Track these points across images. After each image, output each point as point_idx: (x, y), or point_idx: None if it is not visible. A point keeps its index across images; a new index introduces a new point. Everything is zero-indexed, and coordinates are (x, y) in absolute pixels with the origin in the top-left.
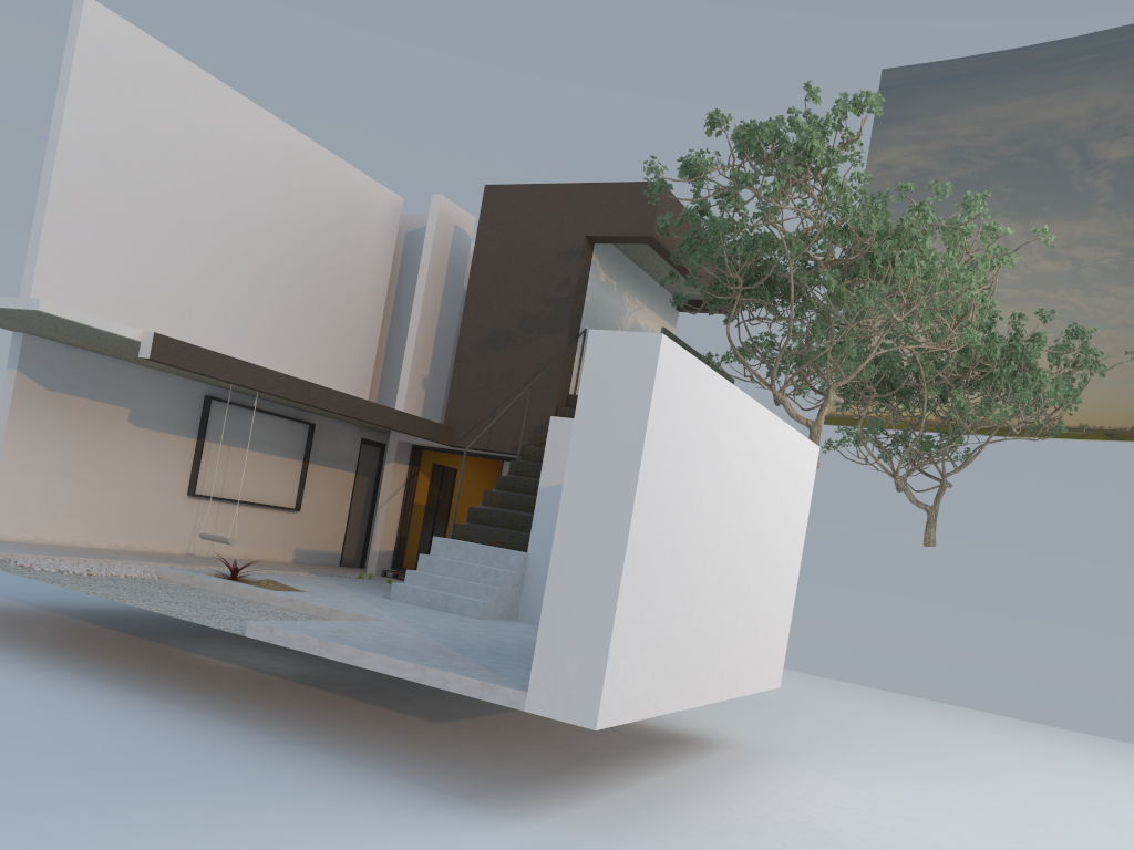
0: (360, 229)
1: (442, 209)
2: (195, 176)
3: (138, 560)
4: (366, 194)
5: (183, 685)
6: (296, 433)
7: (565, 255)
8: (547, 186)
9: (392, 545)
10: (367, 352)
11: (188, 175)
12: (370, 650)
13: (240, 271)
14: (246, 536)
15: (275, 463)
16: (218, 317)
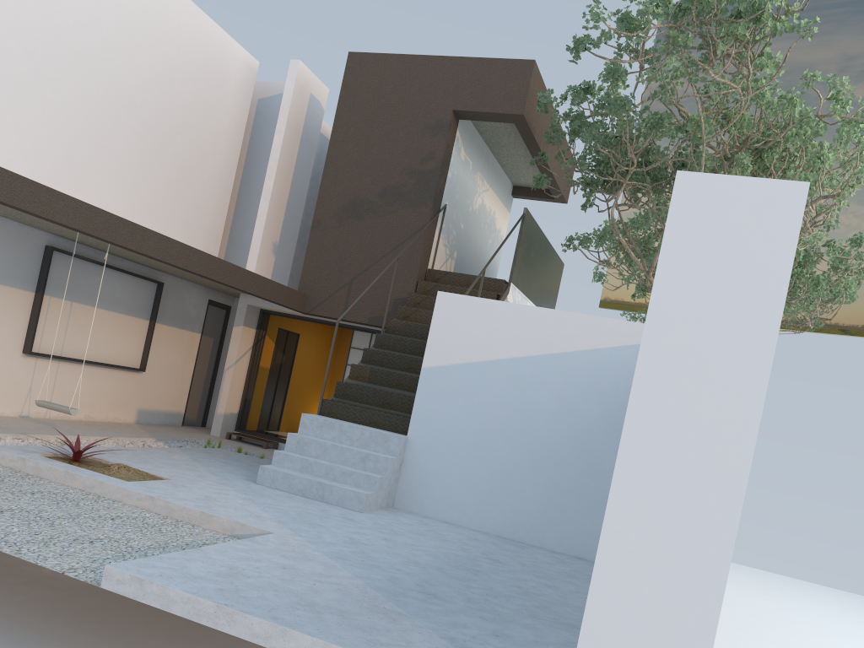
0: (216, 87)
1: (300, 76)
2: None
3: None
4: (223, 51)
5: (7, 621)
6: (143, 291)
7: (431, 128)
8: (414, 57)
9: (237, 407)
10: (217, 214)
11: None
12: (294, 625)
13: (90, 113)
14: (87, 396)
15: (120, 321)
16: (63, 160)
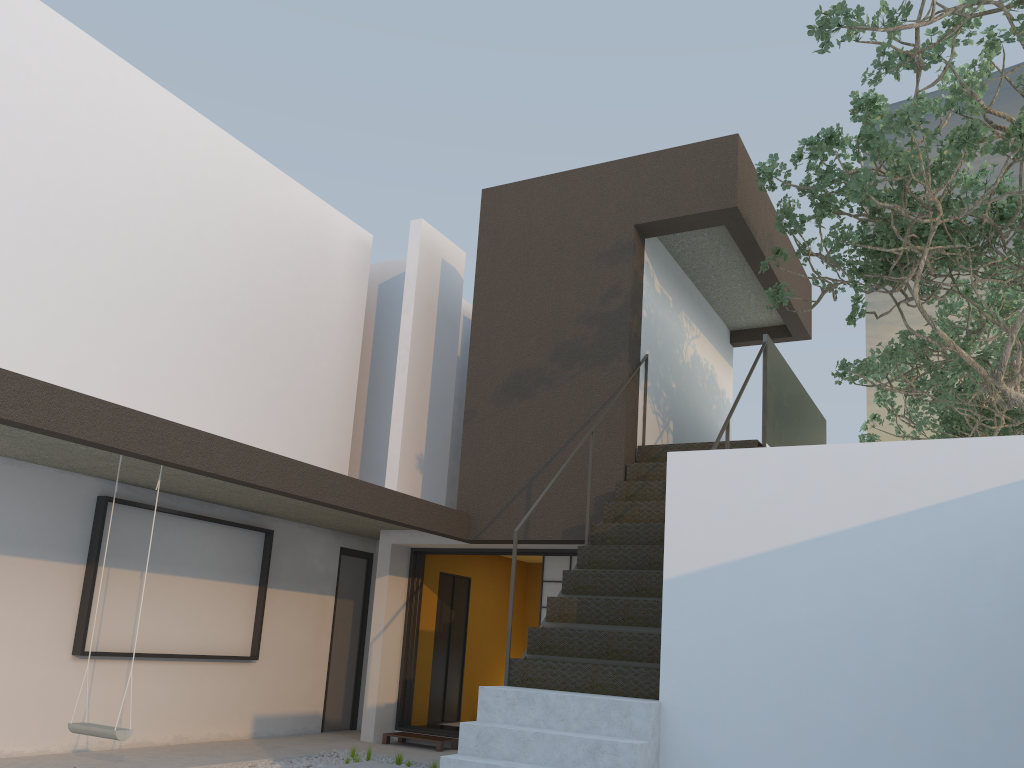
0: (320, 269)
1: (425, 238)
2: (69, 173)
3: None
4: (324, 225)
5: None
6: (246, 545)
7: (608, 254)
8: (570, 173)
9: (394, 694)
10: (339, 430)
11: (58, 170)
12: None
13: (149, 314)
14: (176, 707)
15: (216, 591)
16: (116, 378)
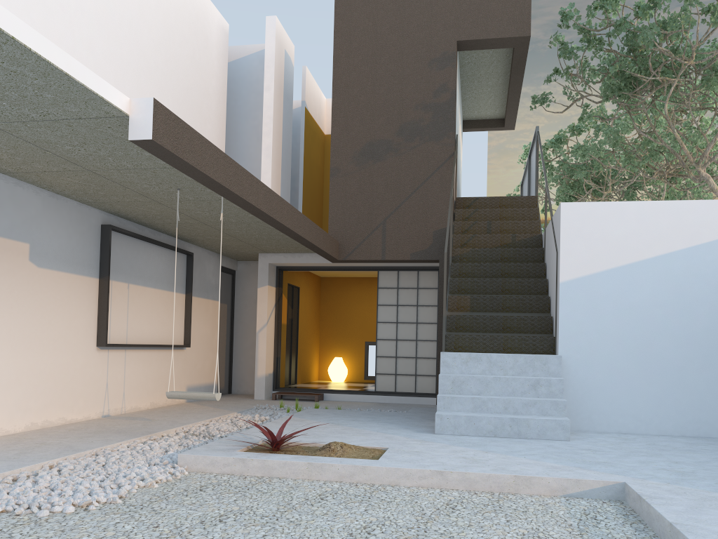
0: (204, 49)
1: (277, 31)
2: None
3: (100, 443)
4: (205, 12)
5: None
6: (178, 264)
7: (438, 61)
8: None
9: (272, 367)
10: None
11: None
12: None
13: (118, 77)
14: (150, 383)
15: (165, 298)
16: None
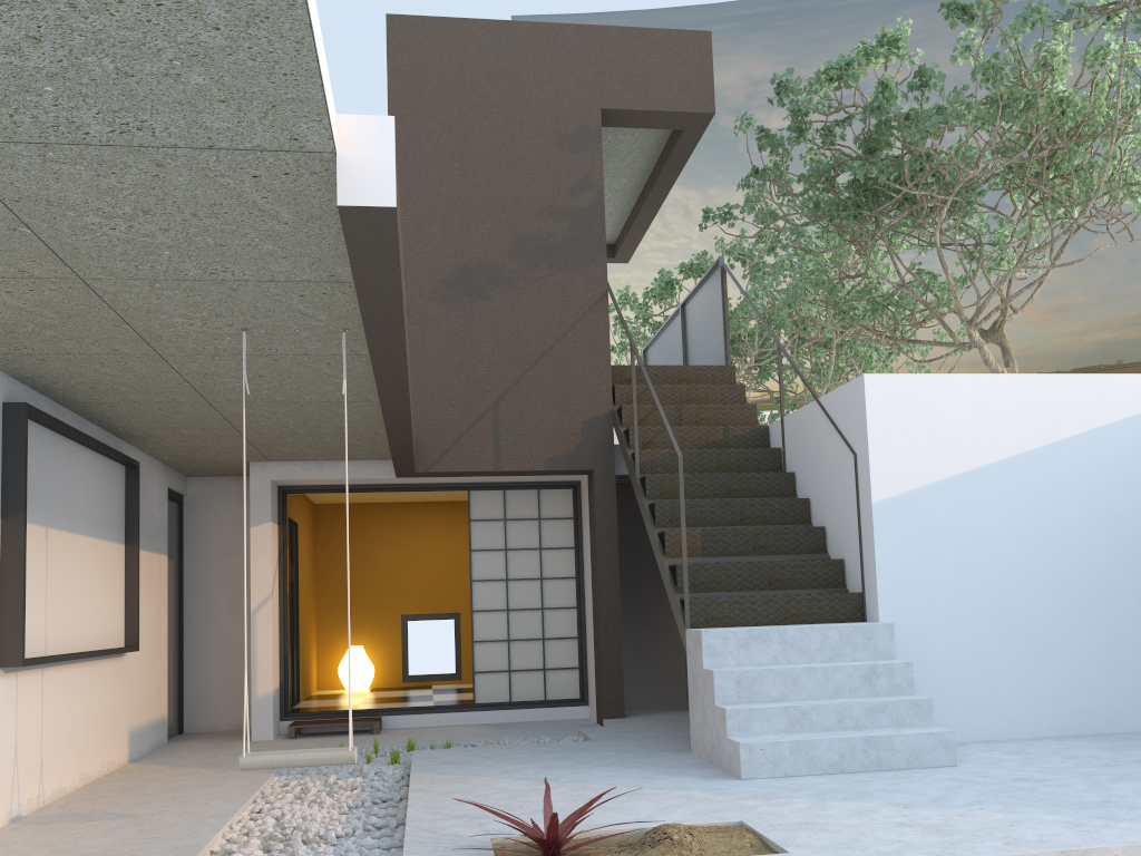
0: None
1: None
2: None
3: None
4: None
5: None
6: (114, 485)
7: (572, 138)
8: (513, 25)
9: (278, 675)
10: None
11: None
12: None
13: None
14: (78, 733)
15: (98, 555)
16: None
